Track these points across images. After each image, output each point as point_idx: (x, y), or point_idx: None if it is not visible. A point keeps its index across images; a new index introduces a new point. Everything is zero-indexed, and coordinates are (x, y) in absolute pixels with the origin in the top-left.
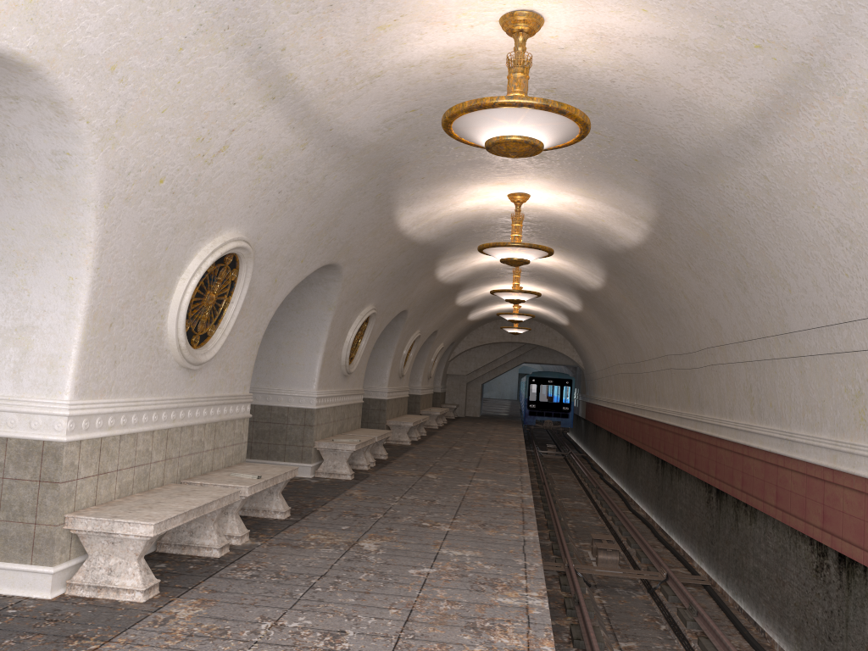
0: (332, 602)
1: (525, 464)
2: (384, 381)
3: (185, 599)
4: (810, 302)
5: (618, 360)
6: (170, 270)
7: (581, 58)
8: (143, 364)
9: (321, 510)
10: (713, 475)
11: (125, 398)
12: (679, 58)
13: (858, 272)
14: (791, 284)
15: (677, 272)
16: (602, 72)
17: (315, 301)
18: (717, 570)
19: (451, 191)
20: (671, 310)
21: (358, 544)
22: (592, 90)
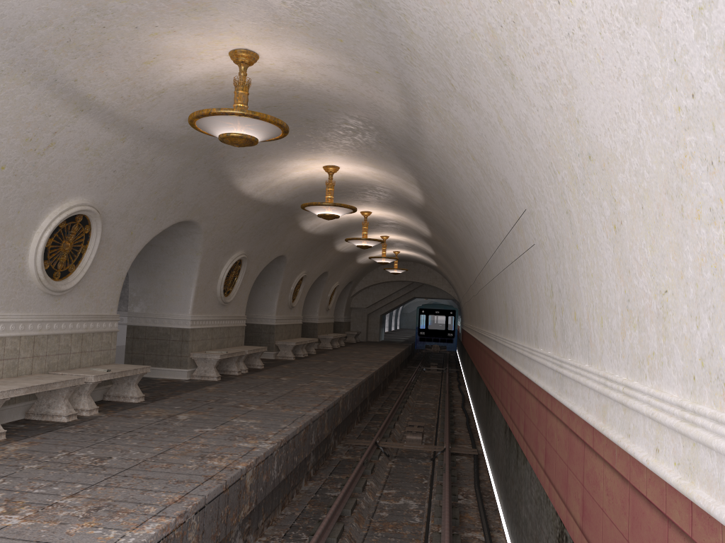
0: (120, 444)
1: (371, 371)
2: (273, 310)
3: (20, 442)
4: (486, 241)
5: (464, 292)
6: (25, 227)
7: (299, 77)
8: (8, 291)
9: (171, 398)
10: (484, 373)
11: None
12: (349, 77)
13: (487, 219)
14: (478, 228)
15: (449, 222)
16: (318, 85)
17: (186, 248)
18: (487, 444)
19: (275, 165)
20: (461, 251)
21: (176, 416)
22: (321, 96)
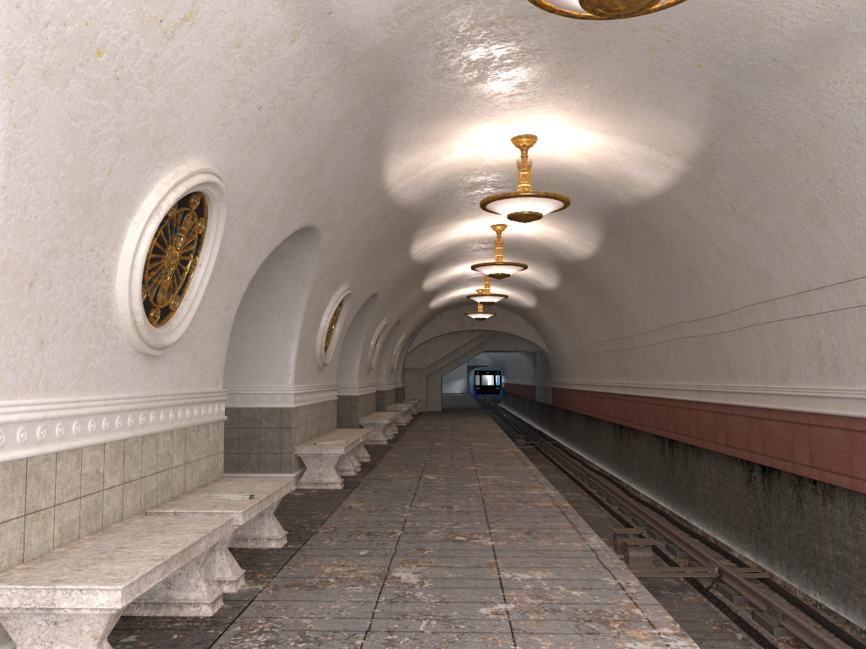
0: None
1: (522, 455)
2: (353, 375)
3: None
4: None
5: (599, 338)
6: (117, 208)
7: None
8: (84, 347)
9: (323, 531)
10: (758, 451)
11: (60, 397)
12: None
13: None
14: None
15: (712, 220)
16: None
17: (287, 278)
18: (771, 560)
19: (449, 132)
20: (691, 269)
21: (392, 575)
22: None
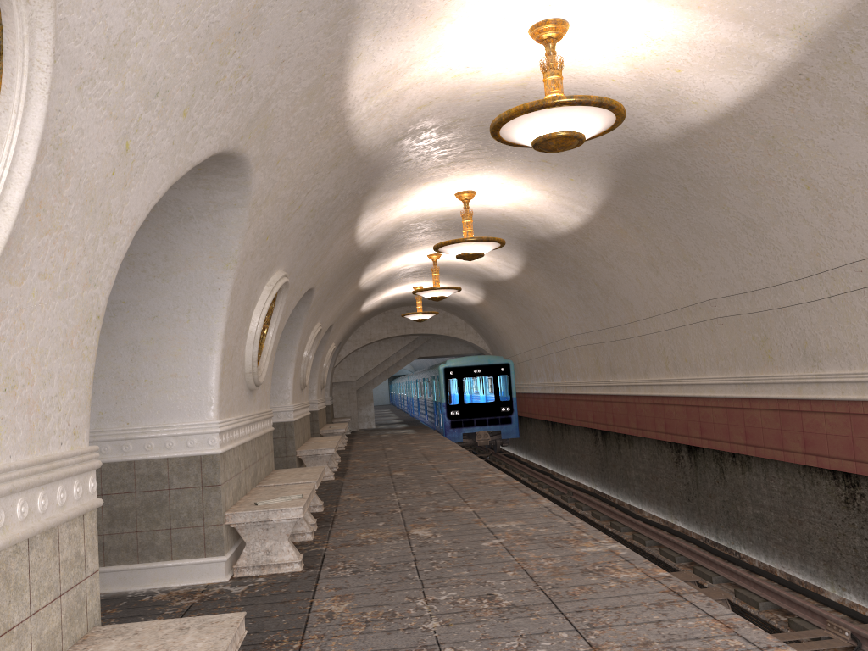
0: None
1: (516, 482)
2: (286, 395)
3: None
4: None
5: (569, 332)
6: None
7: None
8: None
9: None
10: None
11: None
12: None
13: None
14: None
15: (813, 140)
16: None
17: (198, 253)
18: None
19: (450, 4)
20: (747, 224)
21: None
22: None
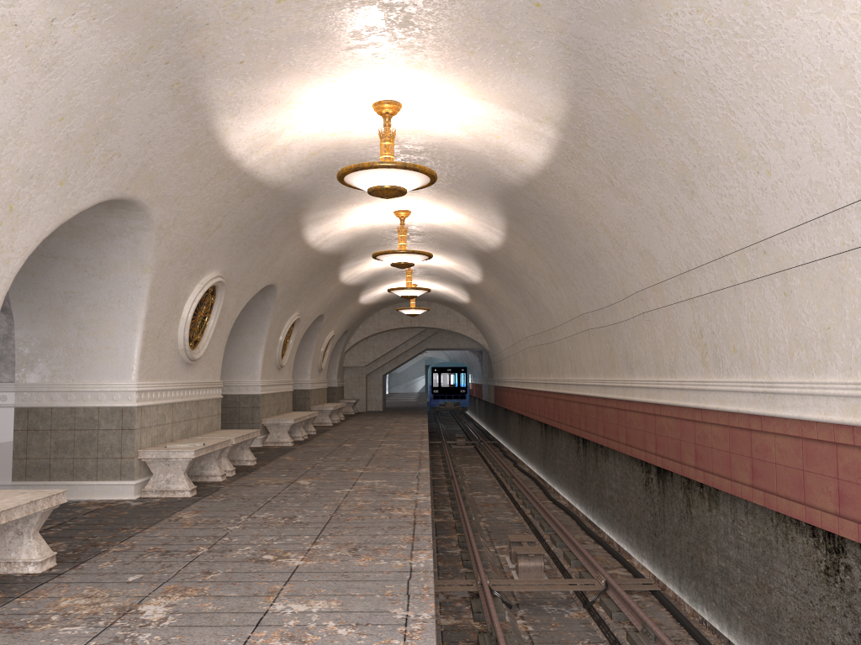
0: None
1: (425, 457)
2: (256, 372)
3: None
4: (806, 180)
5: (525, 333)
6: None
7: None
8: None
9: (115, 550)
10: (652, 450)
11: None
12: None
13: None
14: (772, 161)
15: (595, 196)
16: None
17: (123, 261)
18: (665, 569)
19: (292, 94)
20: (587, 254)
21: (138, 610)
22: None
